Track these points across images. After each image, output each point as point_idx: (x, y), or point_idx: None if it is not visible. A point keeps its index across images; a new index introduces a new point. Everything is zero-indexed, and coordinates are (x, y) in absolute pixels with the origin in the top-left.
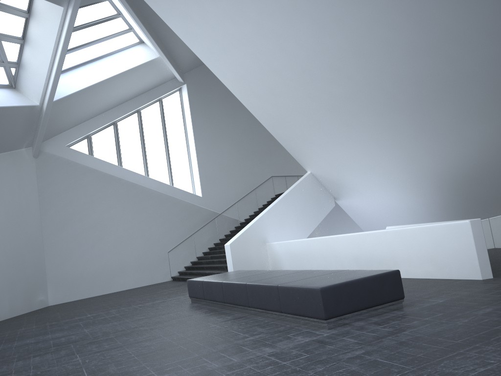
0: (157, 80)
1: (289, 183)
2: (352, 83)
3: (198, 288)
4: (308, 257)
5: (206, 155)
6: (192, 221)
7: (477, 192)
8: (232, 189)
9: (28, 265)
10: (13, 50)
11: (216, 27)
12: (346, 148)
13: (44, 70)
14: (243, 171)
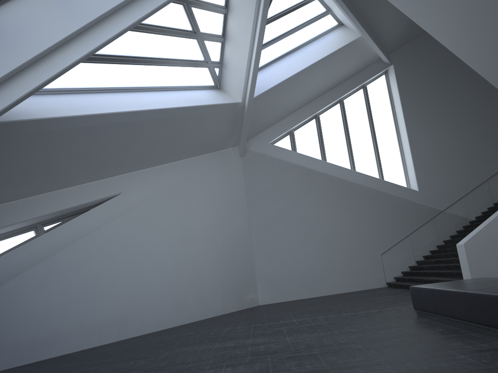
0: (360, 64)
1: None
2: None
3: (426, 298)
4: None
5: (421, 143)
6: (408, 219)
7: None
8: (456, 181)
9: (238, 263)
10: (215, 50)
11: None
12: None
13: (243, 64)
14: (470, 158)
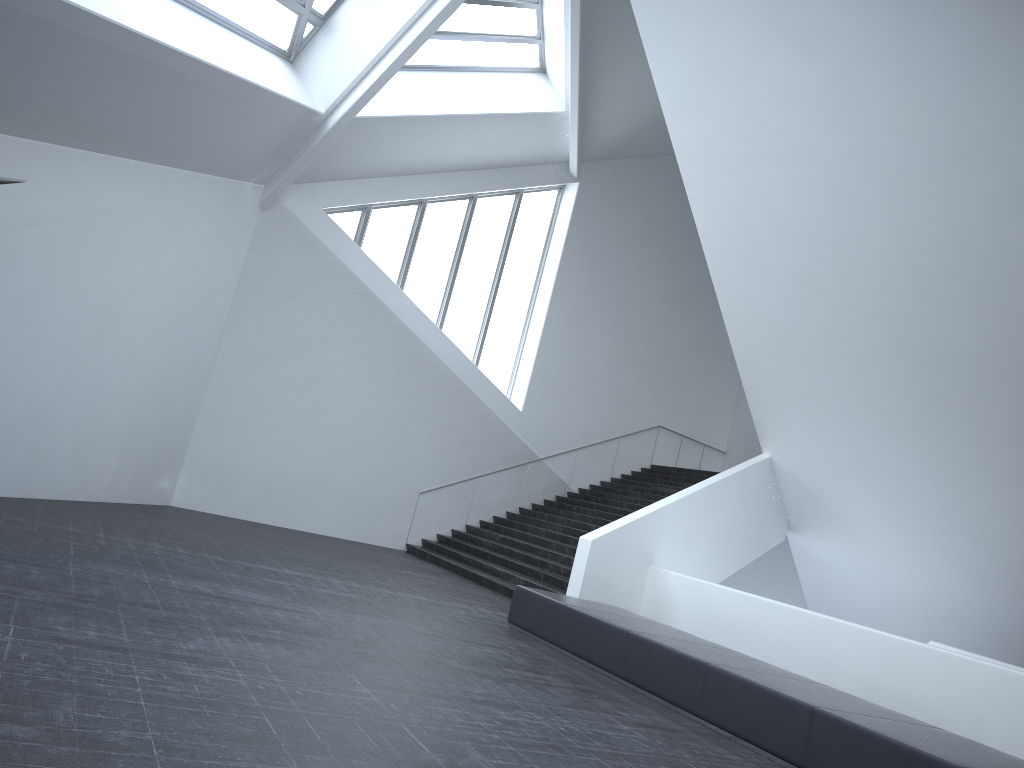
0: (535, 153)
1: (684, 453)
2: (1013, 334)
3: (545, 615)
4: (748, 636)
5: (560, 334)
6: (486, 452)
7: None
8: (579, 420)
9: (170, 412)
10: None
11: (763, 110)
12: (894, 447)
13: (368, 52)
14: (614, 393)
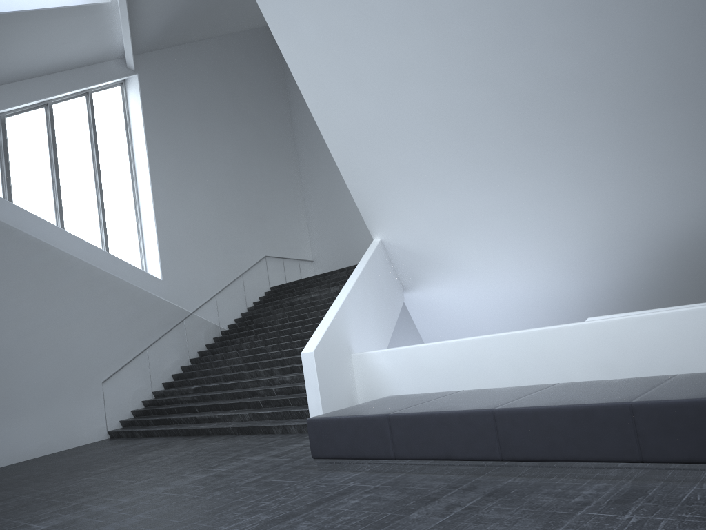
0: (93, 51)
1: (288, 271)
2: (611, 47)
3: (363, 435)
4: (473, 373)
5: (169, 206)
6: (146, 324)
7: None
8: (209, 272)
9: None
10: None
11: None
12: (497, 189)
13: None
14: (226, 242)
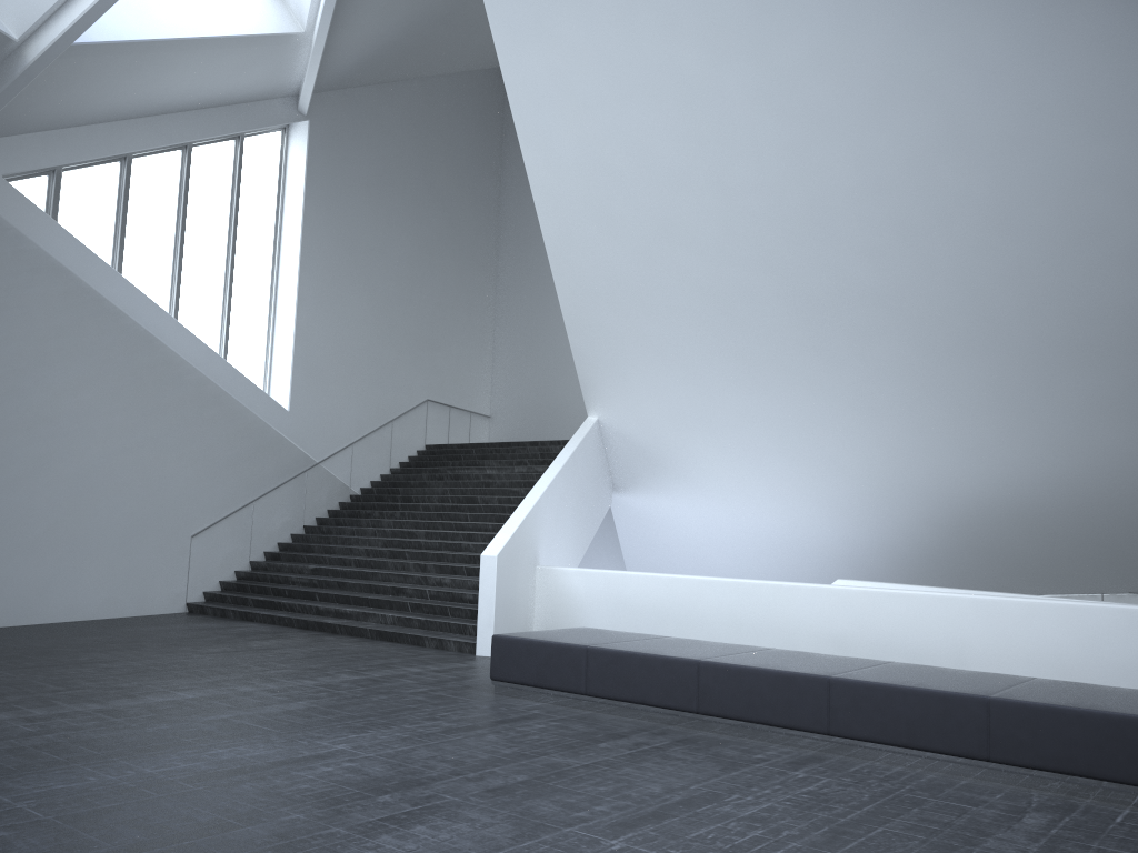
0: (261, 86)
1: (454, 425)
2: (921, 273)
3: (555, 663)
4: (684, 619)
5: (316, 310)
6: (258, 468)
7: (1013, 545)
8: (350, 410)
9: None
10: None
11: (644, 41)
12: (761, 393)
13: None
14: (380, 371)
